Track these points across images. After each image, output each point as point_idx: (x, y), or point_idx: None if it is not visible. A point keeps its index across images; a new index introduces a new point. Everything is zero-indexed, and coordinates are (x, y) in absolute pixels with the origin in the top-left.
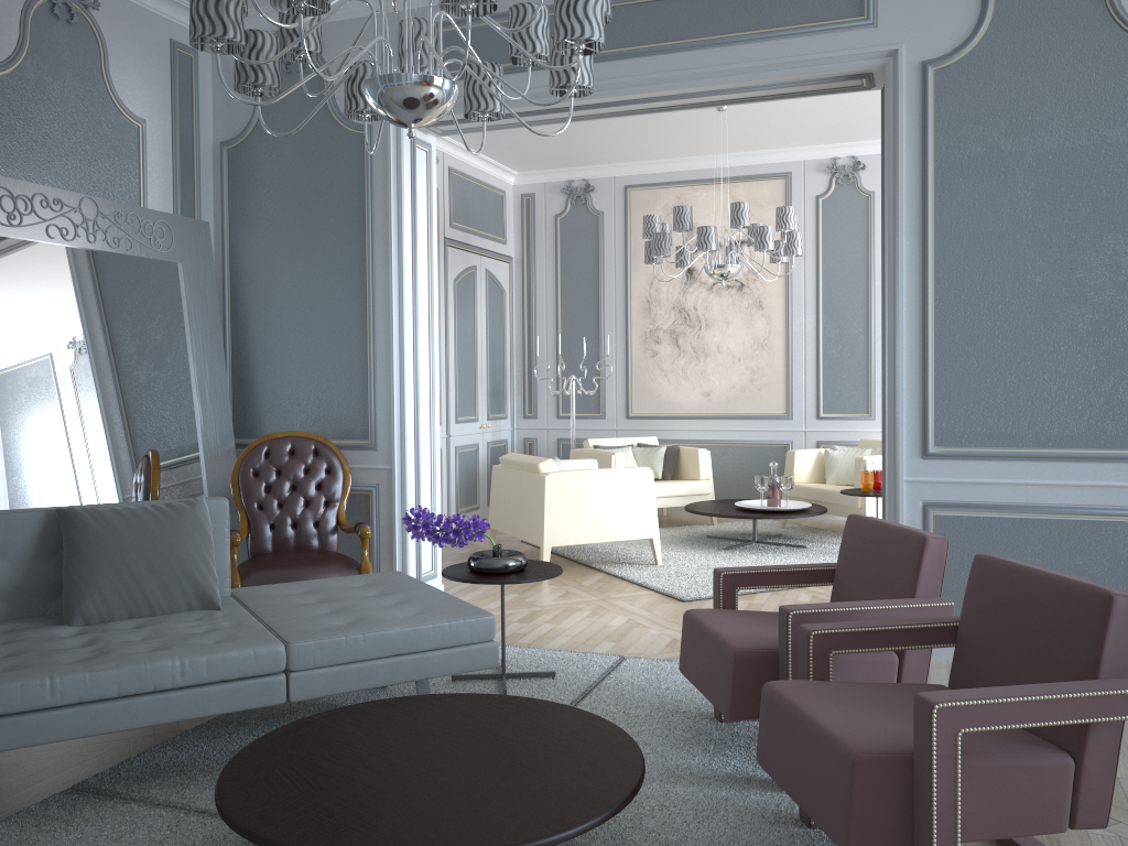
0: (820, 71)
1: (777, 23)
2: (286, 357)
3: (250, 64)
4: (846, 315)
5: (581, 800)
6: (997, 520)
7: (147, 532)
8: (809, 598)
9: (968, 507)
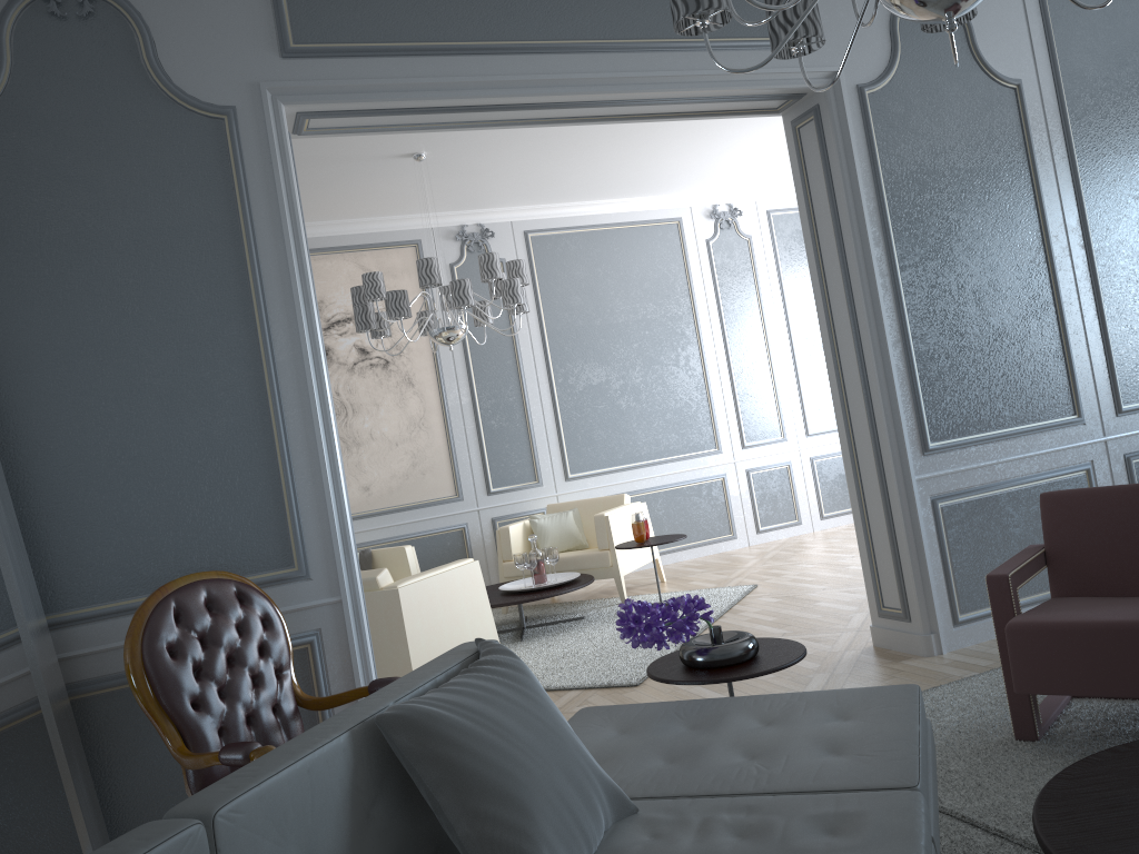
0: (774, 85)
1: (730, 34)
2: (117, 464)
3: None
4: (499, 384)
5: None
6: (985, 500)
7: (524, 713)
8: None
9: (964, 493)
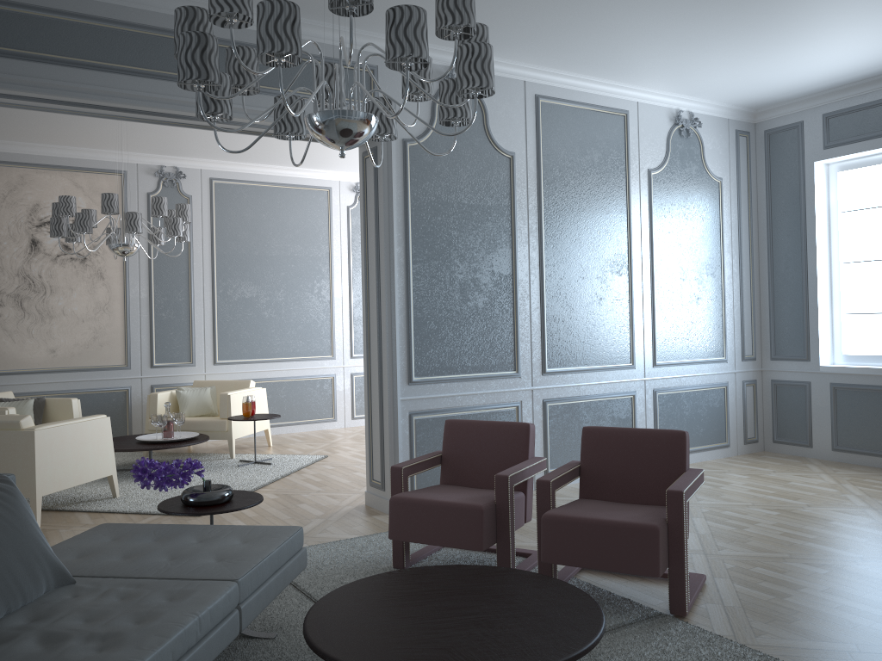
0: None
1: None
2: None
3: (210, 64)
4: (173, 287)
5: (568, 595)
6: (446, 418)
7: None
8: (275, 495)
9: (432, 412)
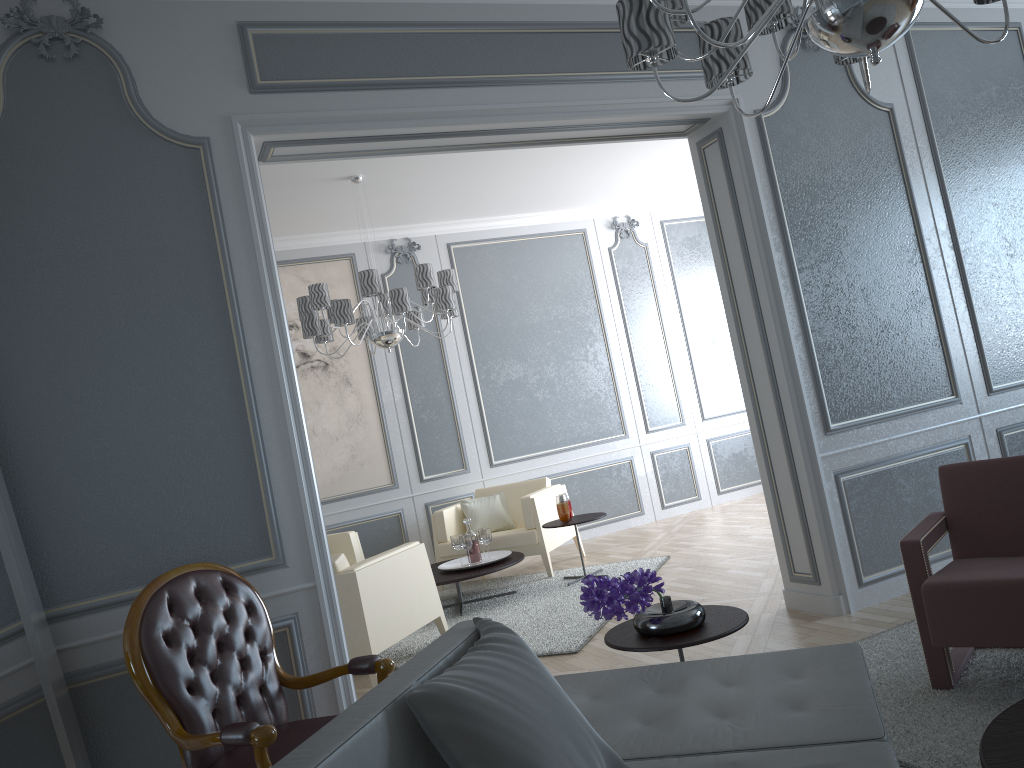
0: (683, 112)
1: None
2: (107, 466)
3: None
4: (428, 381)
5: None
6: (880, 473)
7: (532, 685)
8: None
9: (862, 468)
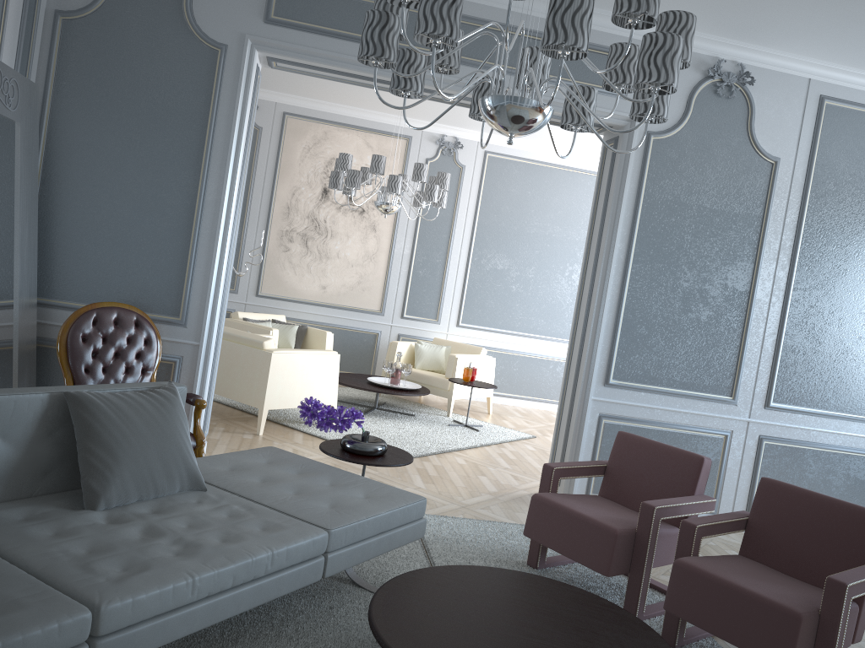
0: None
1: (565, 75)
2: (101, 230)
3: (387, 42)
4: (433, 248)
5: None
6: (639, 429)
7: (151, 419)
8: (464, 461)
9: (625, 419)
